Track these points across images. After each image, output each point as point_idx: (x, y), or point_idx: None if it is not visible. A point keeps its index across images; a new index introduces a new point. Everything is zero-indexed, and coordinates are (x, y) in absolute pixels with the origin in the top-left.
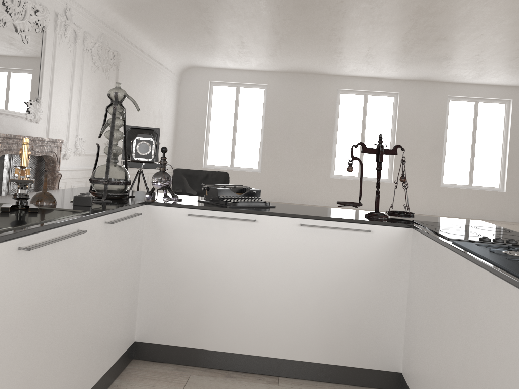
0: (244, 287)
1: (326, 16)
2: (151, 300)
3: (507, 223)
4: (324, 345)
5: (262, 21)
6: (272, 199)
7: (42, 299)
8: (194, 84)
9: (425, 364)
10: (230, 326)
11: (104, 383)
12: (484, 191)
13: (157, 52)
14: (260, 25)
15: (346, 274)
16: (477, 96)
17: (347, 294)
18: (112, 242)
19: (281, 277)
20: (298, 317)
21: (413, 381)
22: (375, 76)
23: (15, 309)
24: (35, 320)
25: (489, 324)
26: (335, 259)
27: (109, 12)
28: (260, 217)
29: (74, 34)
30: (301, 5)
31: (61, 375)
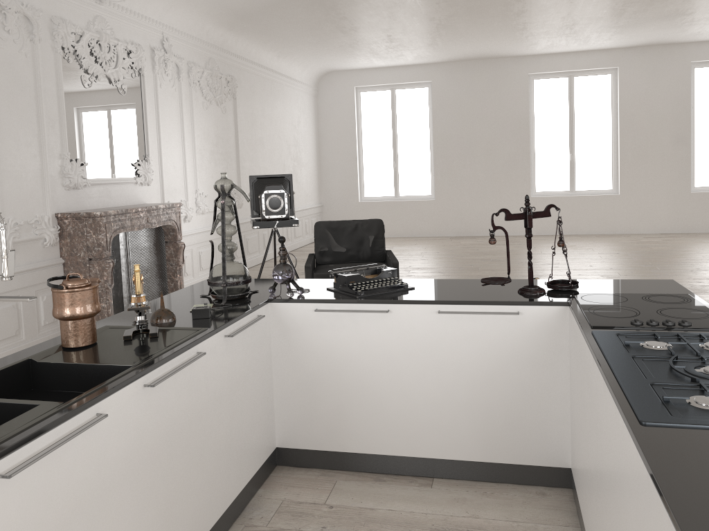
0: (384, 384)
1: None
2: (288, 403)
3: None
4: (479, 442)
5: (409, 8)
6: (454, 233)
7: (172, 425)
8: (335, 94)
9: (581, 462)
10: (375, 427)
11: (247, 493)
12: None
13: (282, 64)
14: (407, 14)
15: (496, 363)
16: None
17: (500, 384)
18: (236, 353)
19: (424, 370)
20: (447, 413)
21: (576, 479)
22: (581, 49)
23: (149, 439)
24: (168, 445)
25: (604, 430)
26: (483, 347)
27: (215, 30)
28: (393, 306)
29: (176, 68)
30: None
31: (200, 492)
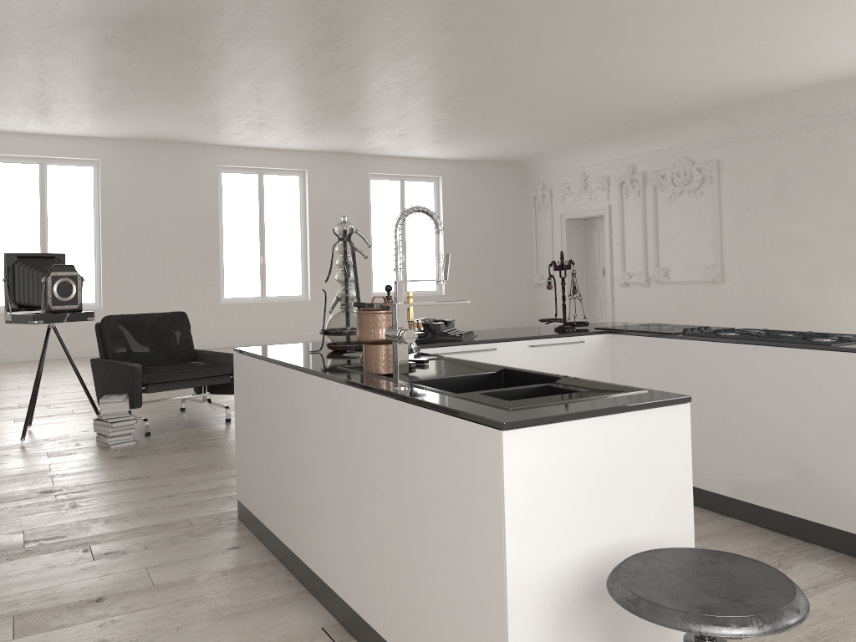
0: None
1: (263, 72)
2: None
3: None
4: None
5: (159, 70)
6: None
7: None
8: None
9: None
10: None
11: None
12: (422, 297)
13: None
14: (148, 75)
15: None
16: (403, 173)
17: None
18: None
19: None
20: None
21: None
22: (274, 147)
23: None
24: None
25: (756, 377)
26: (558, 373)
27: None
28: (496, 345)
29: None
30: (238, 57)
31: None
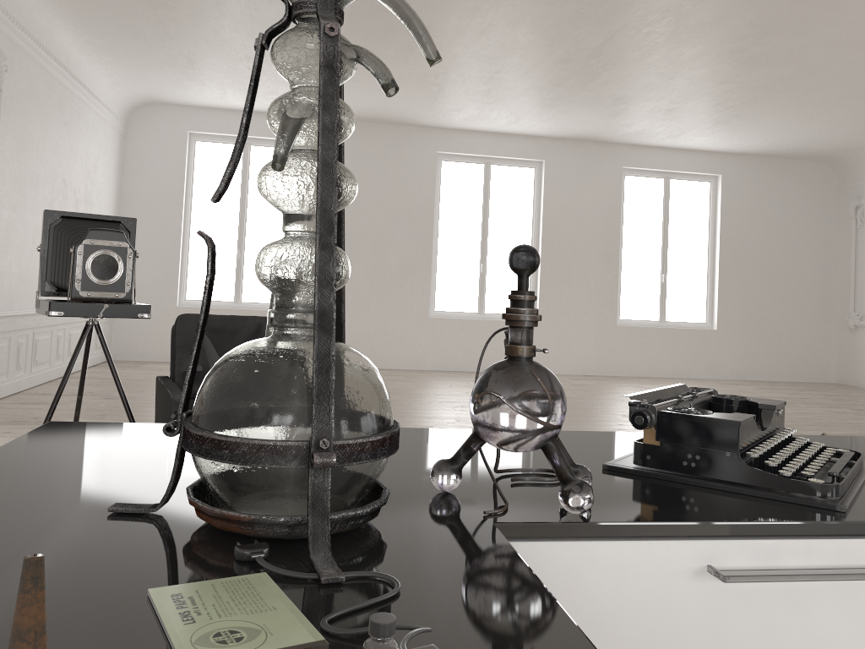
0: None
1: None
2: None
3: (726, 383)
4: None
5: None
6: None
7: None
8: (156, 138)
9: None
10: None
11: None
12: (685, 330)
13: (84, 64)
14: None
15: None
16: (668, 169)
17: None
18: None
19: None
20: None
21: None
22: (505, 131)
23: None
24: None
25: None
26: None
27: None
28: None
29: None
30: None
31: None
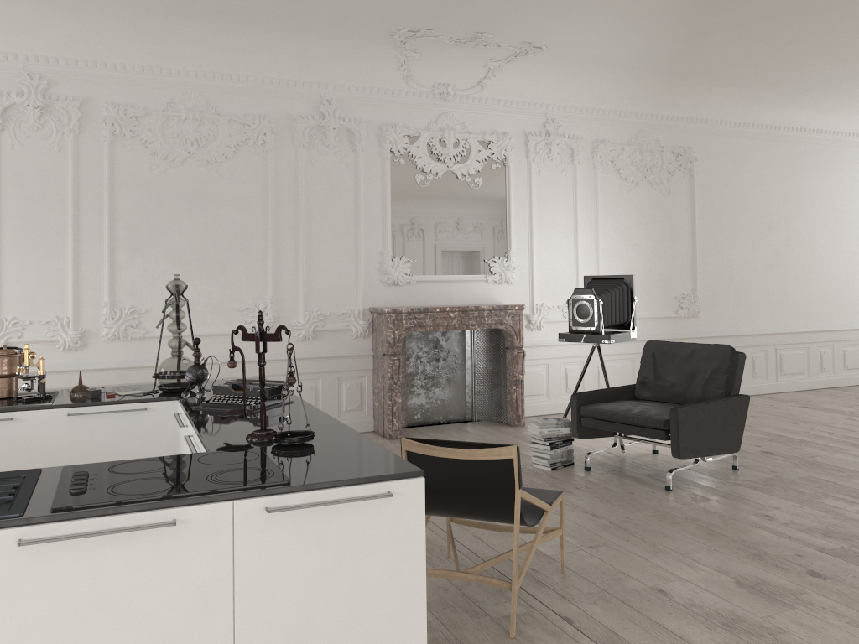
0: None
1: None
2: None
3: None
4: None
5: None
6: None
7: None
8: None
9: None
10: None
11: None
12: None
13: (817, 116)
14: None
15: None
16: None
17: None
18: (91, 433)
19: None
20: None
21: None
22: None
23: None
24: None
25: None
26: None
27: (645, 95)
28: (188, 423)
29: (570, 151)
30: None
31: None
